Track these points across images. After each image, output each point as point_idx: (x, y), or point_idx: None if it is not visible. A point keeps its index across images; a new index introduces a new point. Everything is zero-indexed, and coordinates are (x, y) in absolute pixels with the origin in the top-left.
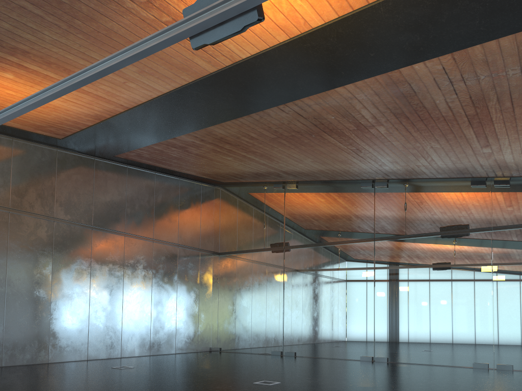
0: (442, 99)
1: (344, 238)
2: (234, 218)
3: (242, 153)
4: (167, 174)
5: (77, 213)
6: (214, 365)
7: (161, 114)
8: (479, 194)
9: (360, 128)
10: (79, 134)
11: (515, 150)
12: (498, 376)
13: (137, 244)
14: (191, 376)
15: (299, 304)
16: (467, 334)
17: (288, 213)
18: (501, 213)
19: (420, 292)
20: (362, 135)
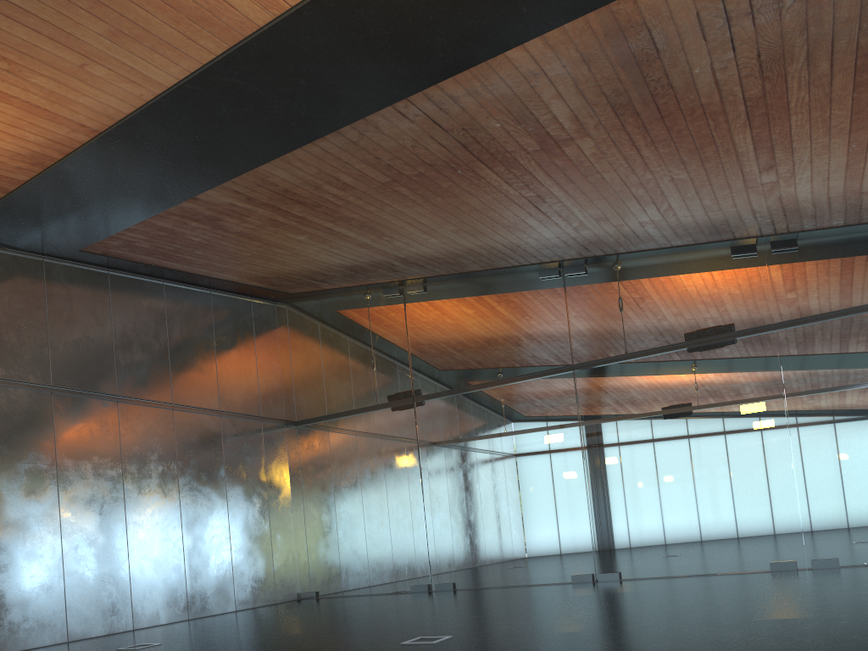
0: (706, 64)
1: (519, 370)
2: (318, 356)
3: (326, 223)
4: (186, 285)
5: (19, 363)
6: (315, 621)
7: (166, 141)
8: (747, 268)
9: (548, 145)
10: (5, 205)
11: (818, 174)
12: (825, 579)
13: (143, 416)
14: (277, 646)
15: (452, 496)
16: (753, 513)
17: (414, 337)
18: (788, 297)
19: (665, 450)
20: (549, 162)
